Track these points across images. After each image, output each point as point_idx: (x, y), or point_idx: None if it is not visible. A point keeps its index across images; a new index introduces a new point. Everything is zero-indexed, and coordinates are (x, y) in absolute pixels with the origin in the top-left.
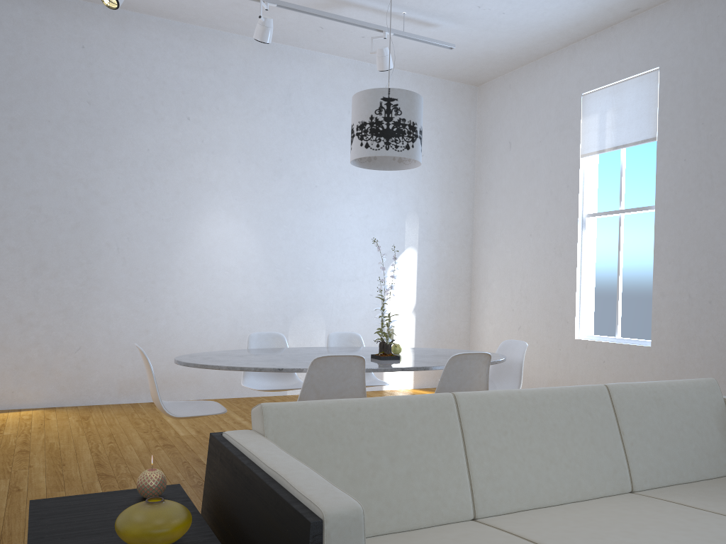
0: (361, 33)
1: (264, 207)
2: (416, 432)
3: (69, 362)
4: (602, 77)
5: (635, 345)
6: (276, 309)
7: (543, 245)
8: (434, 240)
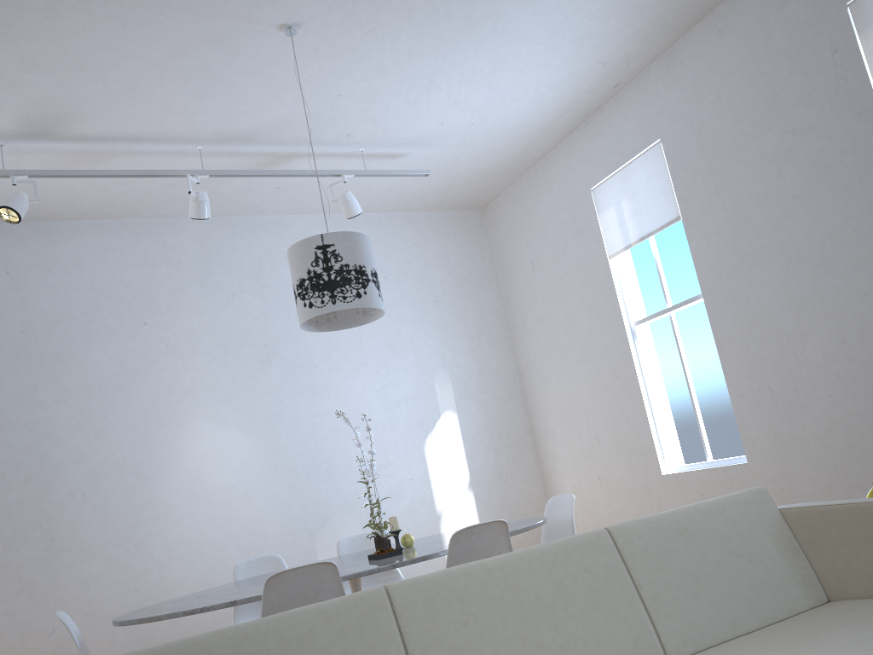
0: (325, 183)
1: (256, 404)
2: (333, 649)
3: (42, 651)
4: (606, 165)
5: (730, 465)
6: (295, 523)
7: (597, 370)
8: (474, 395)
